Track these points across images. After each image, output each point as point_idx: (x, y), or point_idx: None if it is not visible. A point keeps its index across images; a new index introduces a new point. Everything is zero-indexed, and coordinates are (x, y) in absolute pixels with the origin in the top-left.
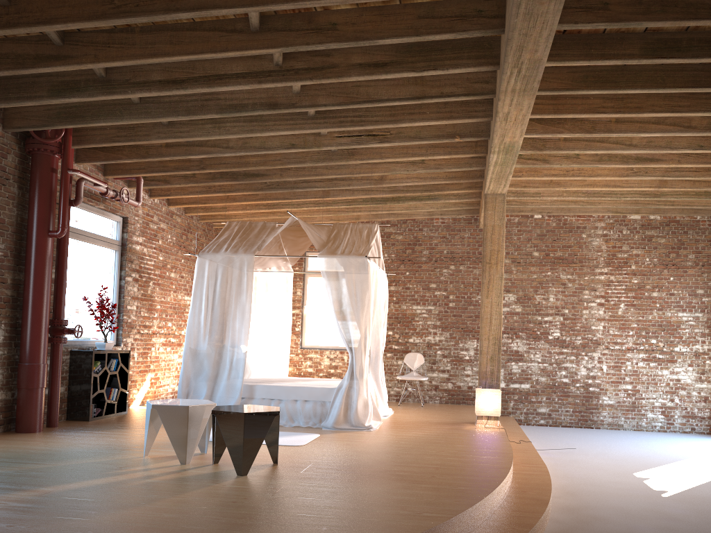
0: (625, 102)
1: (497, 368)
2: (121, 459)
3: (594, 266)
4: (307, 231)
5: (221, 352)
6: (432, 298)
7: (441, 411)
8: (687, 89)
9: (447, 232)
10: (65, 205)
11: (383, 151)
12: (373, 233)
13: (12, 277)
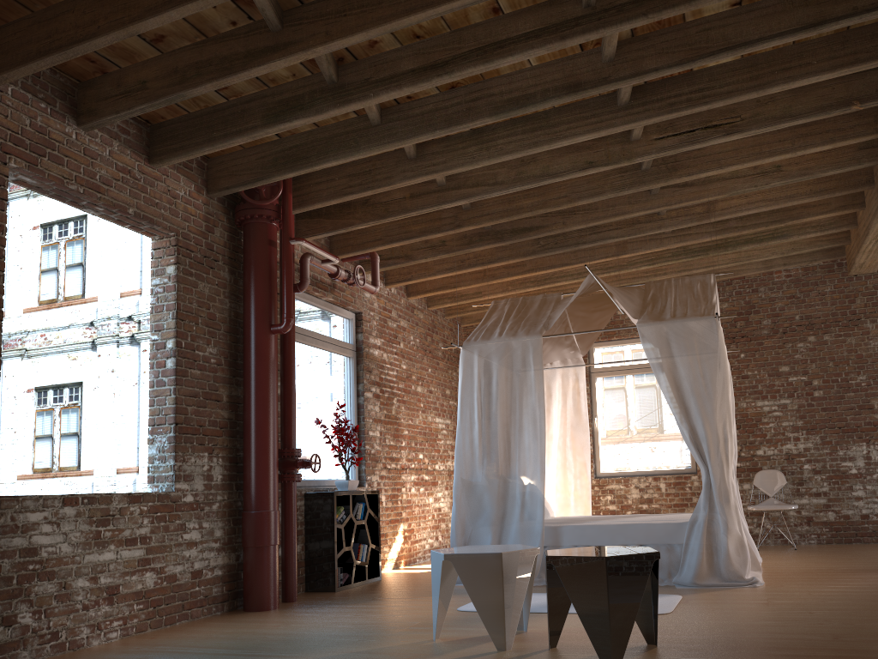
0: None
1: None
2: (401, 646)
3: None
4: (613, 293)
5: (506, 481)
6: (786, 388)
7: (833, 554)
8: None
9: (797, 289)
10: (289, 287)
11: (722, 157)
12: (710, 286)
13: (228, 392)
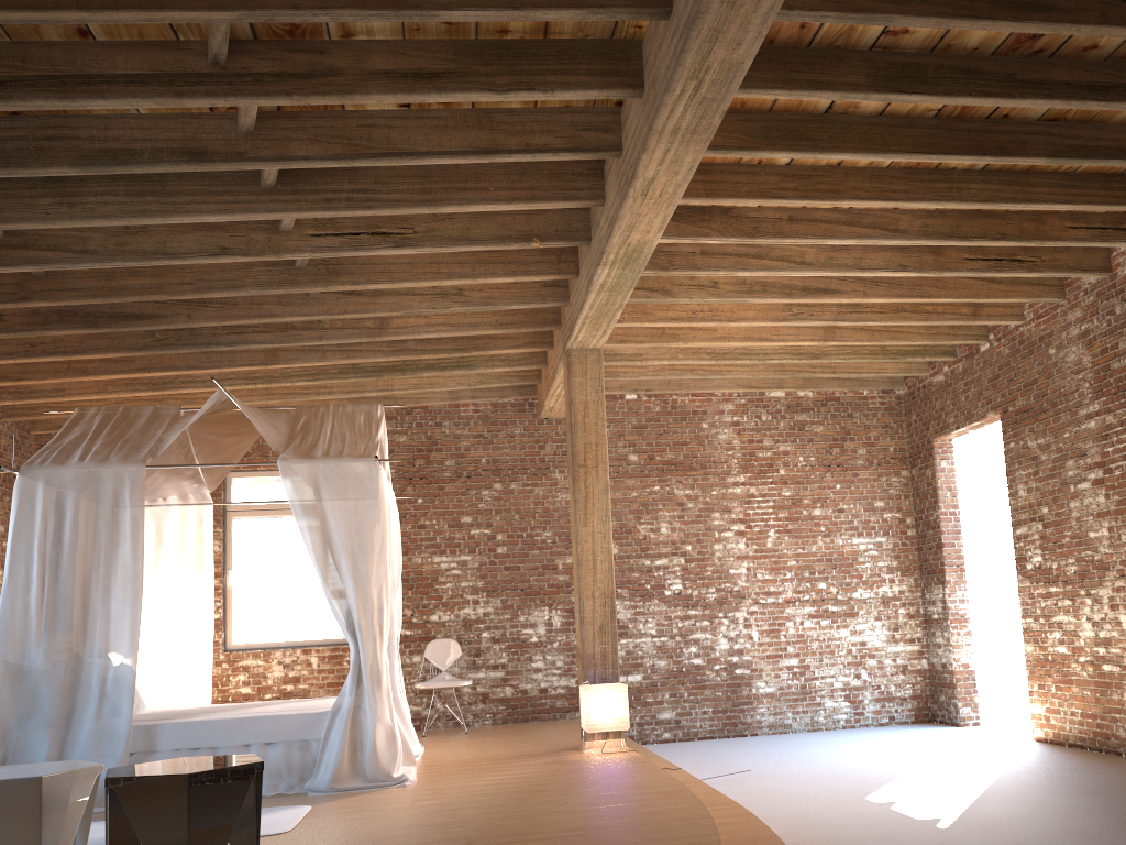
0: (814, 182)
1: (612, 646)
2: None
3: (724, 472)
4: (251, 417)
5: (78, 664)
6: (468, 541)
7: (505, 736)
8: (920, 155)
9: (485, 427)
10: None
11: (395, 269)
12: (376, 420)
13: None
